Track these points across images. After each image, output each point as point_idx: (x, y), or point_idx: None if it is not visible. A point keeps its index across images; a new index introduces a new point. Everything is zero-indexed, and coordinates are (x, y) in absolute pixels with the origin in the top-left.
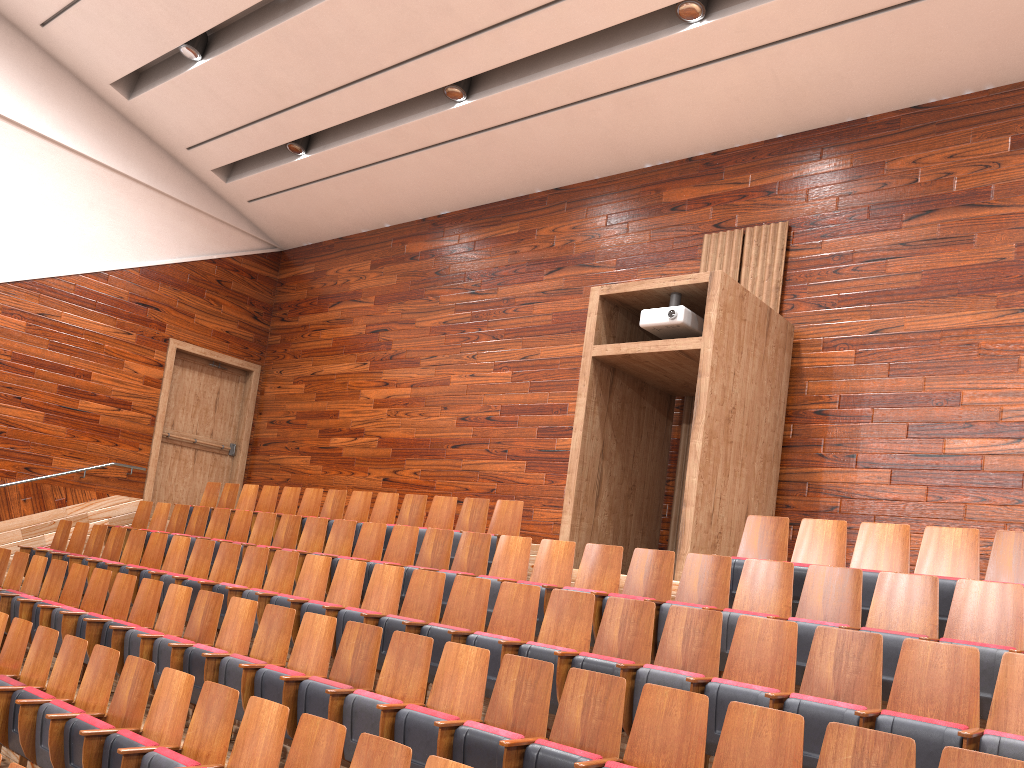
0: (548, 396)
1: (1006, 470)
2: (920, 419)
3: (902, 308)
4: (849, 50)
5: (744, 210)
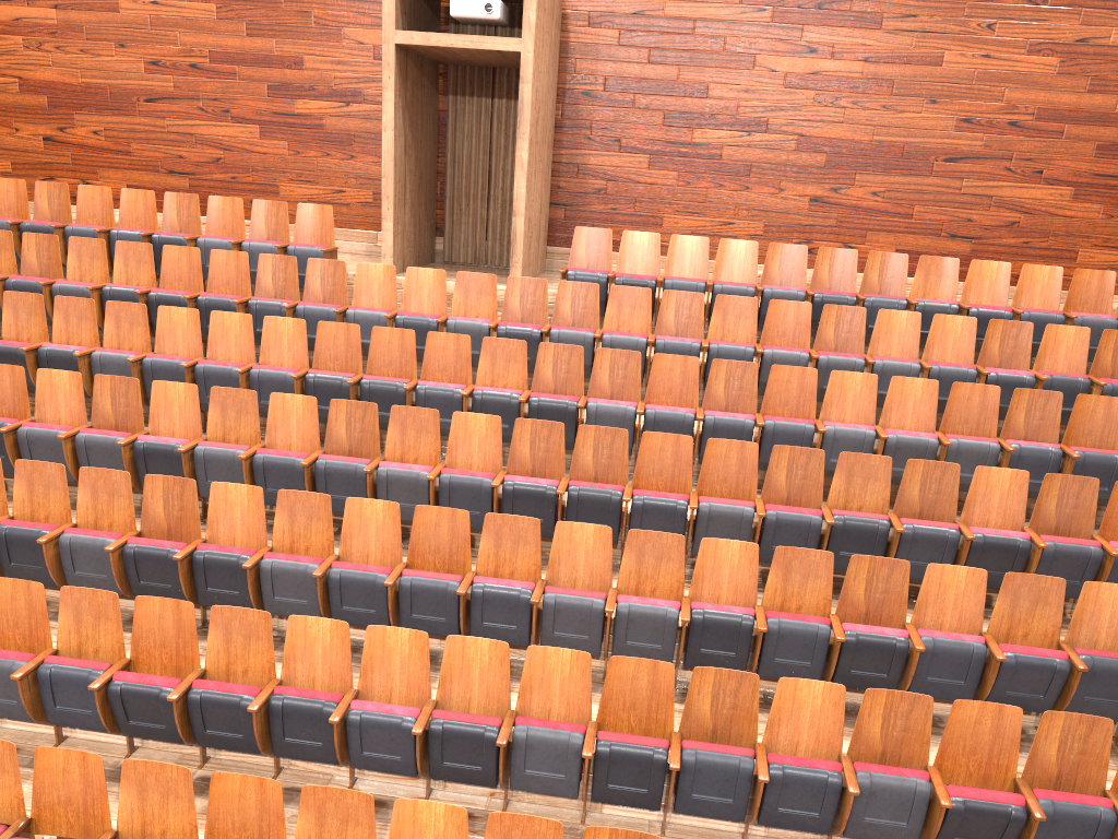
0: (275, 45)
1: (739, 160)
2: (675, 108)
3: None
4: None
5: None
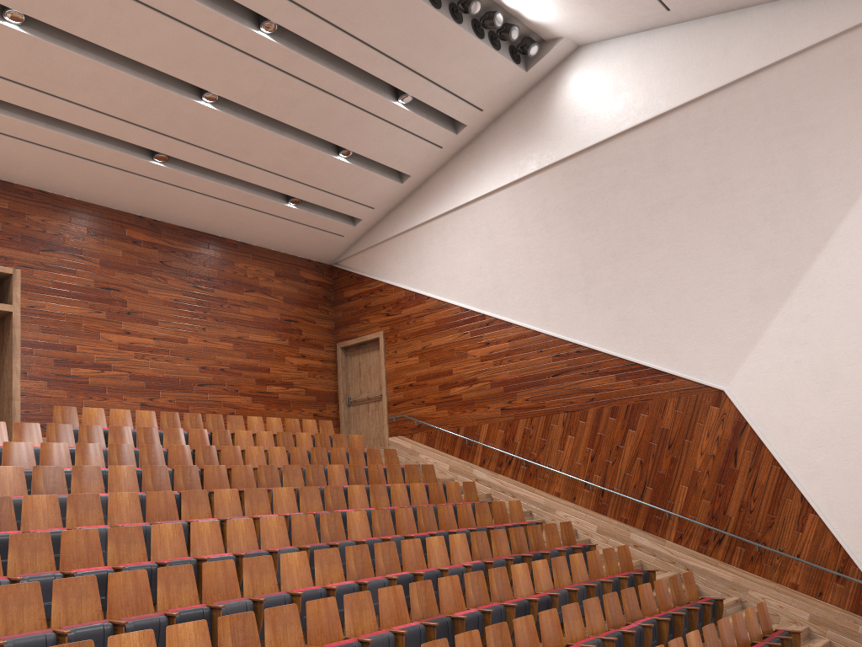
0: None
1: (99, 384)
2: (59, 357)
3: (44, 297)
4: (36, 157)
5: None
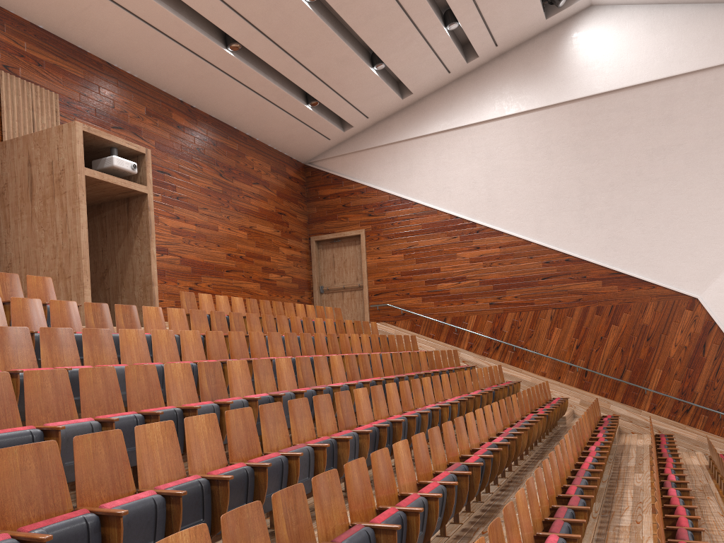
0: None
1: (160, 268)
2: None
3: None
4: (126, 28)
5: (24, 67)
